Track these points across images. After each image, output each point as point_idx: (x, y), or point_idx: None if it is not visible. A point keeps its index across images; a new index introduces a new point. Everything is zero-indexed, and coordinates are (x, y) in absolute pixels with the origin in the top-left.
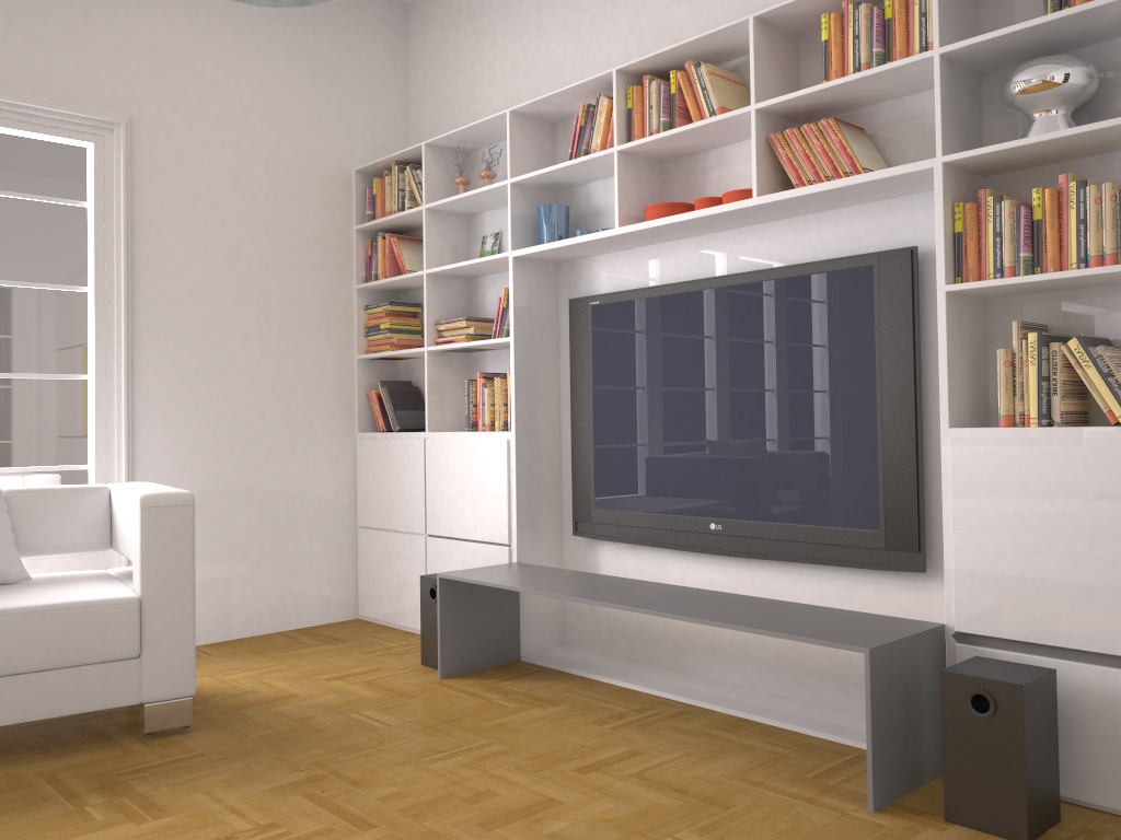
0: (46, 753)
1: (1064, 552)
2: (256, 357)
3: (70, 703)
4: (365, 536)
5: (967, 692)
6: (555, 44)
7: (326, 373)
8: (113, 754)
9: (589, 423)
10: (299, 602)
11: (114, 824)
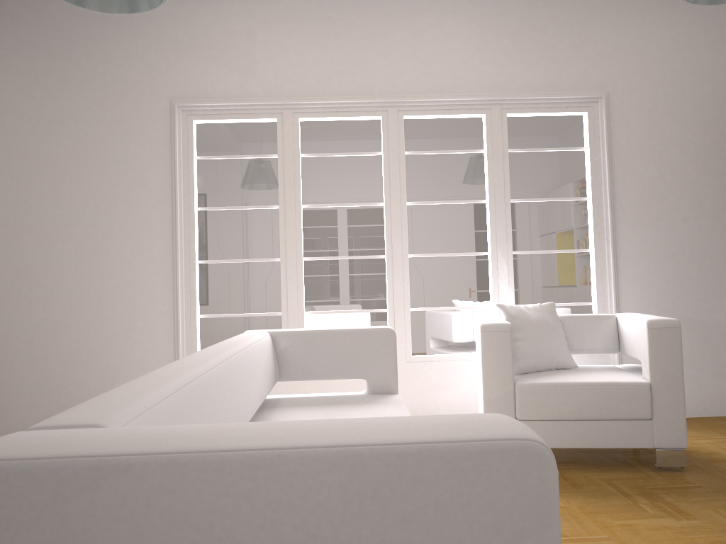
0: (599, 468)
1: None
2: (693, 231)
3: (612, 441)
4: None
5: None
6: None
7: None
8: (640, 476)
9: None
10: None
11: (661, 516)
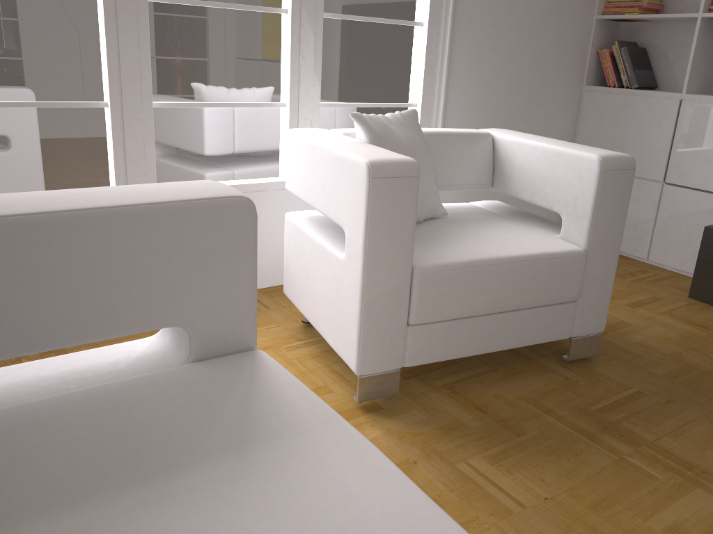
0: (496, 371)
1: None
2: (532, 12)
3: (528, 337)
4: None
5: None
6: None
7: (574, 31)
8: (558, 381)
9: None
10: None
11: (684, 488)
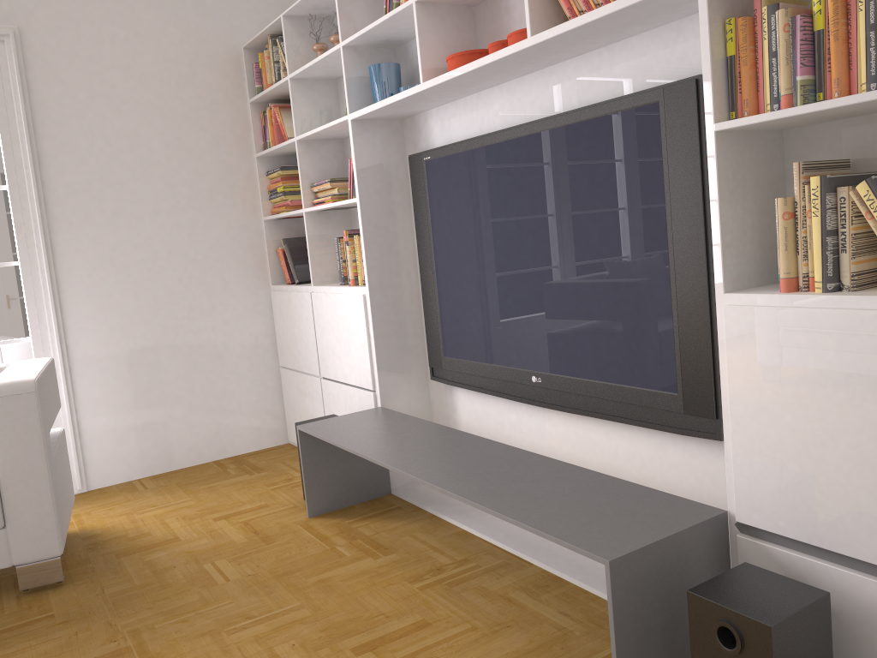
0: None
1: (849, 448)
2: (167, 229)
3: None
4: (284, 375)
5: (713, 621)
6: None
7: (236, 236)
8: None
9: (433, 276)
10: (232, 434)
11: None
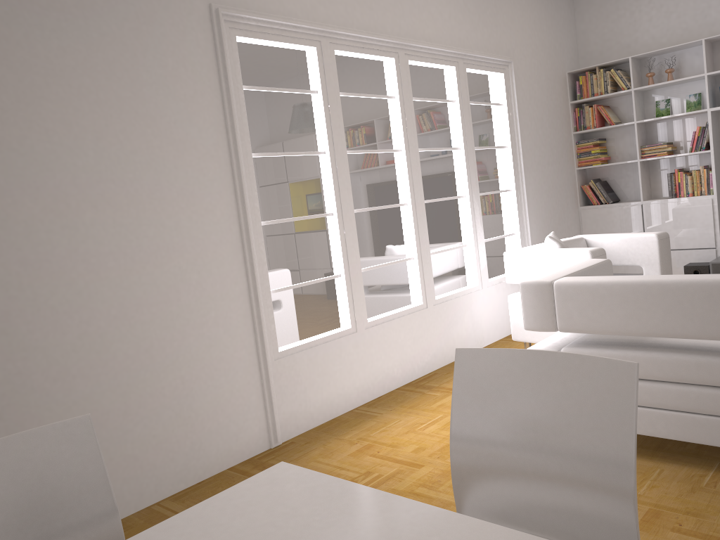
0: None
1: None
2: (551, 173)
3: None
4: None
5: None
6: (701, 1)
7: (569, 178)
8: None
9: None
10: None
11: None
